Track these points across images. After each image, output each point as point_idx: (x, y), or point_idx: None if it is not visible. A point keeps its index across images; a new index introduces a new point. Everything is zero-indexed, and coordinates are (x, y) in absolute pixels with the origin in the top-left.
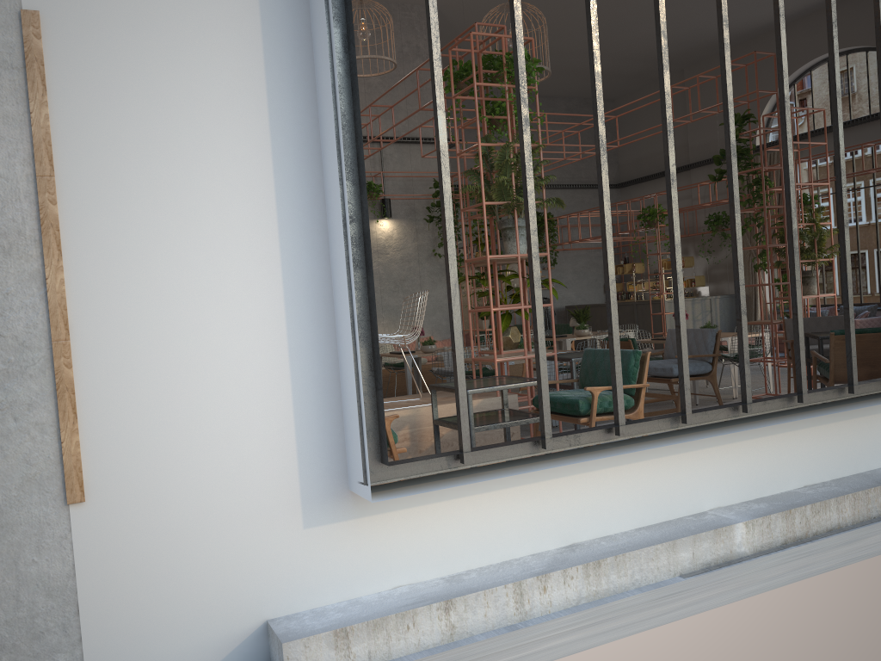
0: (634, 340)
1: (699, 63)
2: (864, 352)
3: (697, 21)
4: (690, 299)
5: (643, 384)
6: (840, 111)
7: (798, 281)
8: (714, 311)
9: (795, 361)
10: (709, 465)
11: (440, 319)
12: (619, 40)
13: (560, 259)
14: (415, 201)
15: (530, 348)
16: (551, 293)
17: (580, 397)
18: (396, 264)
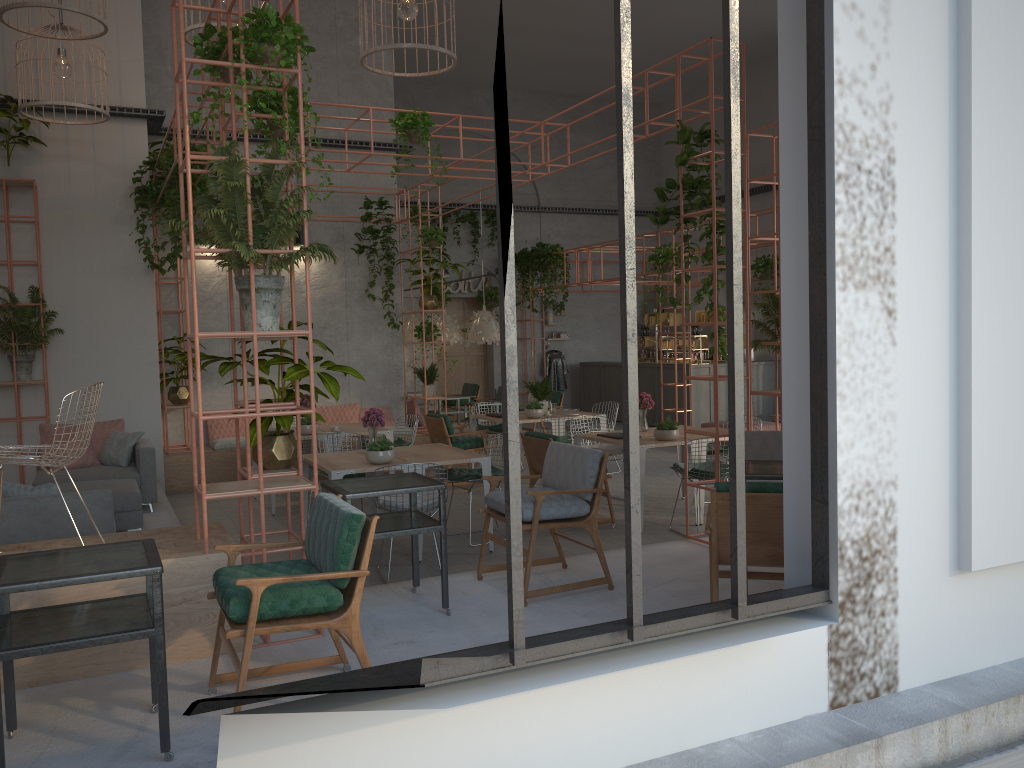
0: (557, 439)
1: (759, 62)
2: (762, 521)
3: (743, 5)
4: (724, 364)
5: (358, 571)
6: (630, 130)
7: (515, 443)
8: (755, 381)
9: (508, 586)
10: (357, 760)
11: (374, 381)
12: (647, 27)
13: (578, 303)
14: (346, 225)
15: (300, 470)
16: (312, 394)
17: (243, 590)
18: (314, 306)
